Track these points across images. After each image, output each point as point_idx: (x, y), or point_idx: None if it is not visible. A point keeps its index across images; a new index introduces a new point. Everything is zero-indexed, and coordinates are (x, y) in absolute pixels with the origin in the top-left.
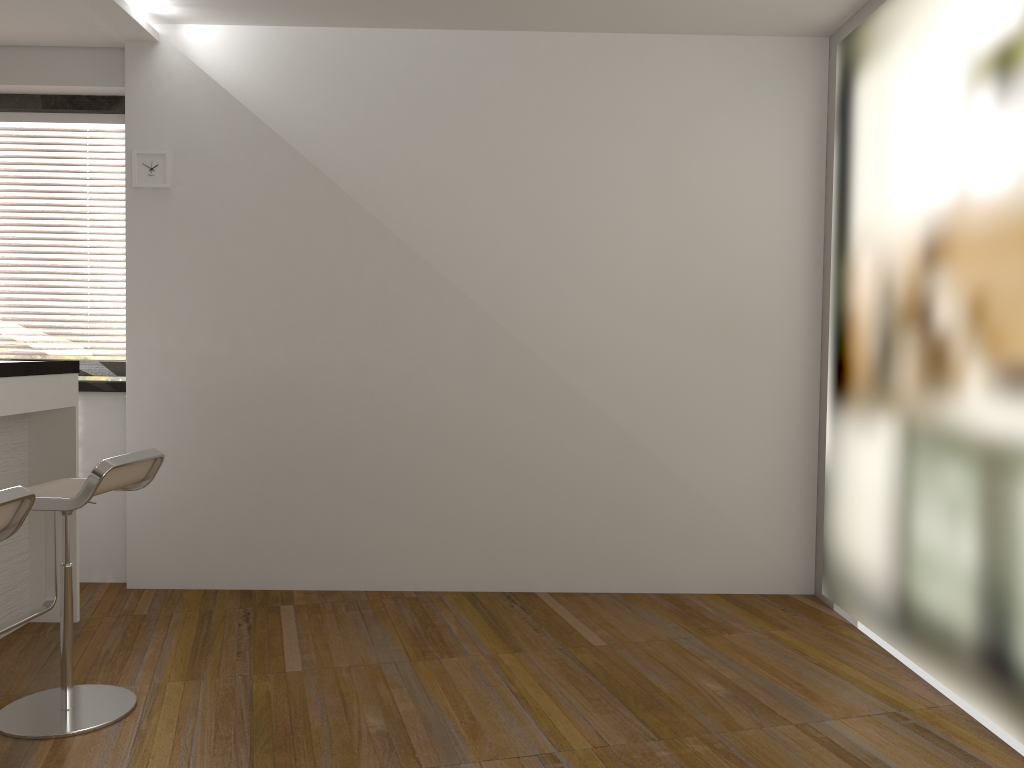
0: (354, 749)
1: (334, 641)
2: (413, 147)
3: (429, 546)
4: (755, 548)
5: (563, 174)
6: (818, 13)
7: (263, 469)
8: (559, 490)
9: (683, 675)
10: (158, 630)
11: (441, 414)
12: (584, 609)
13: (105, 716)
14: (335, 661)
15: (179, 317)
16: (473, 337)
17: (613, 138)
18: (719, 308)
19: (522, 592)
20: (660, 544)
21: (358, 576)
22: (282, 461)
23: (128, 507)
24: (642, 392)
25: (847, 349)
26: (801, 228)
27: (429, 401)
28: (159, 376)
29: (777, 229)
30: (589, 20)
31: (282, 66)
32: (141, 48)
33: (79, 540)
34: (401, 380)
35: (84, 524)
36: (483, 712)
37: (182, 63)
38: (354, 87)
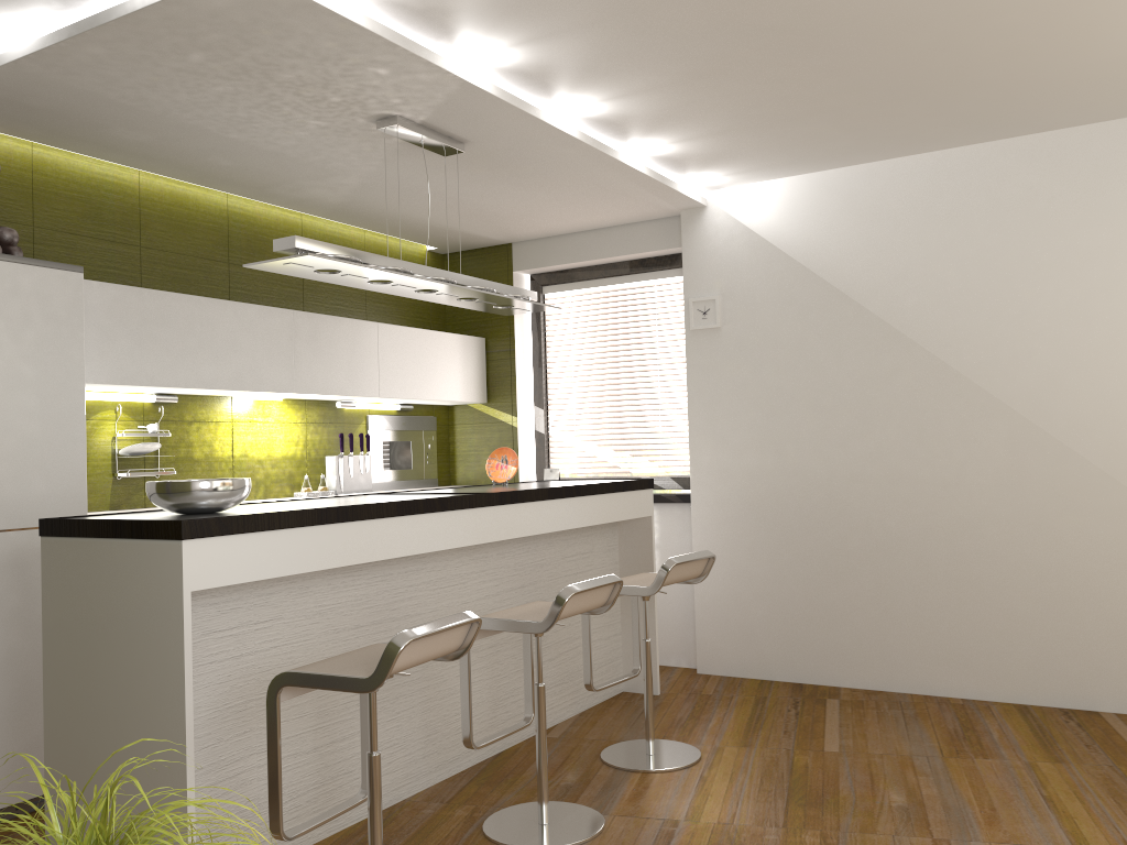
0: (874, 815)
1: (871, 732)
2: (937, 262)
3: (975, 654)
4: None
5: (1103, 268)
6: None
7: (808, 572)
8: (1121, 602)
9: None
10: (720, 707)
11: (980, 521)
12: None
13: (677, 762)
14: (869, 748)
15: (731, 437)
16: (1010, 442)
17: None
18: None
19: (1083, 710)
20: None
21: (903, 678)
22: (825, 565)
23: (695, 602)
24: None
25: None
26: None
27: (967, 508)
28: (716, 489)
29: None
30: (1120, 108)
31: (809, 208)
32: (693, 214)
33: (658, 629)
34: (936, 488)
35: (662, 615)
36: (1005, 806)
37: (725, 220)
38: (876, 216)
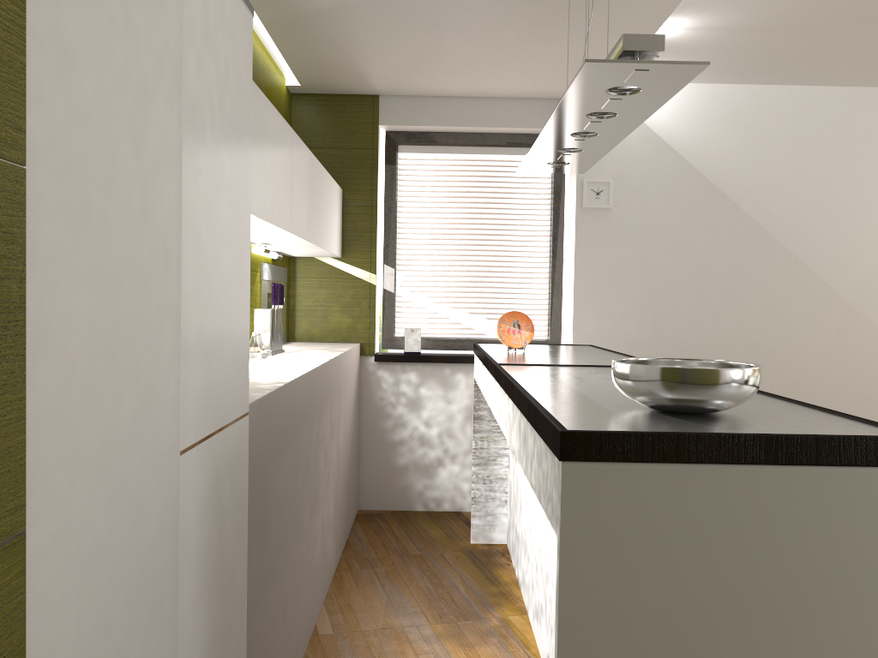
0: None
1: None
2: (798, 177)
3: None
4: None
5: None
6: None
7: None
8: None
9: None
10: None
11: (814, 384)
12: None
13: None
14: None
15: (614, 308)
16: (841, 324)
17: None
18: None
19: None
20: None
21: None
22: None
23: None
24: None
25: None
26: None
27: (805, 374)
28: None
29: None
30: None
31: (699, 114)
32: None
33: None
34: (784, 357)
35: None
36: None
37: None
38: (753, 130)
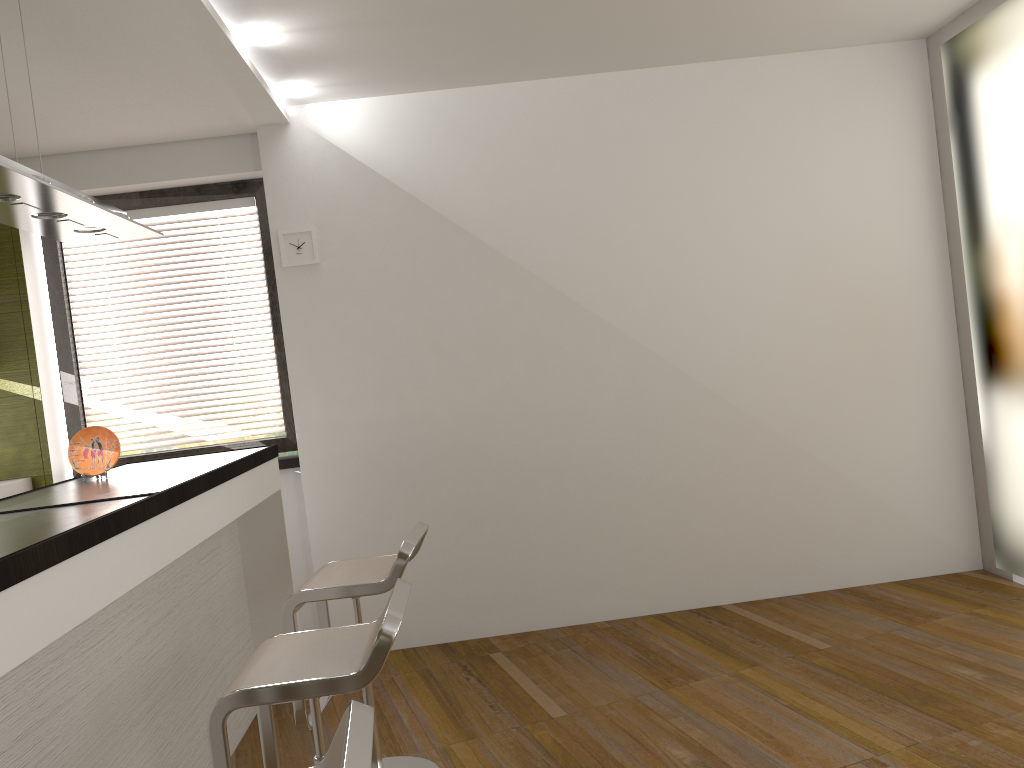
0: None
1: (572, 681)
2: (547, 193)
3: (612, 575)
4: (922, 533)
5: (693, 200)
6: (925, 19)
7: (443, 523)
8: (729, 503)
9: (928, 665)
10: (393, 696)
11: (607, 446)
12: (780, 615)
13: None
14: (590, 700)
15: (343, 387)
16: (628, 368)
17: (736, 160)
18: (857, 308)
19: (707, 607)
20: (832, 542)
21: (548, 614)
22: (460, 513)
23: None
24: (795, 398)
25: (998, 332)
26: (924, 222)
27: (594, 435)
28: (330, 447)
29: (901, 226)
30: (705, 51)
31: (412, 132)
32: (273, 132)
33: None
34: (565, 419)
35: None
36: (774, 728)
37: (315, 141)
38: (484, 143)
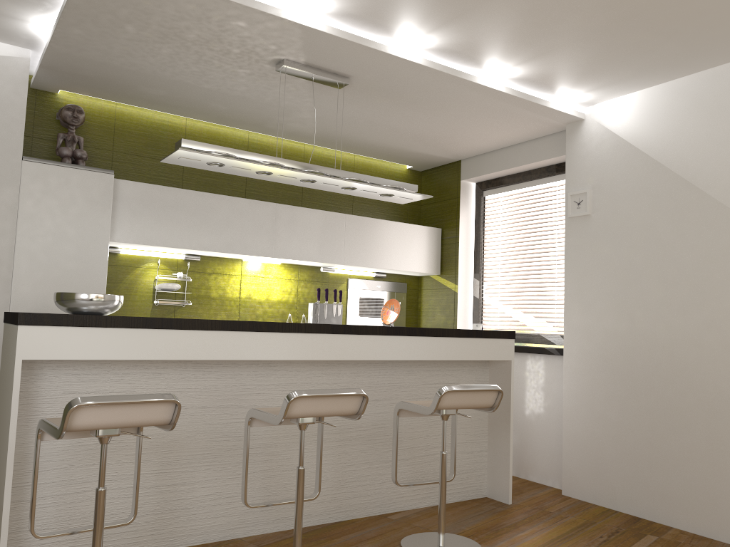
0: None
1: None
2: None
3: None
4: None
5: None
6: None
7: (650, 422)
8: None
9: None
10: (545, 523)
11: None
12: None
13: None
14: None
15: (594, 303)
16: None
17: None
18: None
19: None
20: None
21: (729, 530)
22: (664, 417)
23: (563, 436)
24: None
25: None
26: None
27: None
28: (582, 345)
29: None
30: None
31: (662, 112)
32: (574, 126)
33: (540, 454)
34: None
35: (543, 444)
36: None
37: (597, 129)
38: (719, 112)
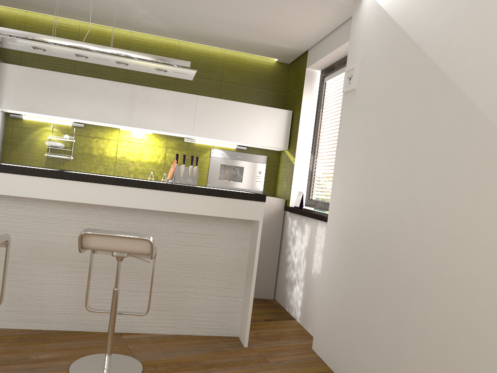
0: None
1: None
2: None
3: None
4: None
5: None
6: None
7: (363, 295)
8: None
9: None
10: (242, 370)
11: (474, 286)
12: None
13: None
14: None
15: (348, 175)
16: None
17: None
18: None
19: None
20: None
21: None
22: (372, 293)
23: (318, 296)
24: None
25: None
26: None
27: (465, 268)
28: (337, 215)
29: None
30: None
31: None
32: (358, 4)
33: (314, 310)
34: (447, 240)
35: (317, 301)
36: None
37: (370, 3)
38: None
